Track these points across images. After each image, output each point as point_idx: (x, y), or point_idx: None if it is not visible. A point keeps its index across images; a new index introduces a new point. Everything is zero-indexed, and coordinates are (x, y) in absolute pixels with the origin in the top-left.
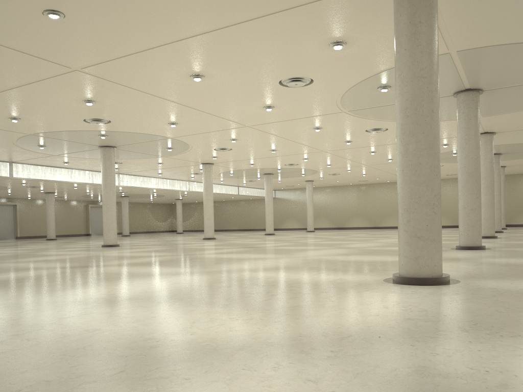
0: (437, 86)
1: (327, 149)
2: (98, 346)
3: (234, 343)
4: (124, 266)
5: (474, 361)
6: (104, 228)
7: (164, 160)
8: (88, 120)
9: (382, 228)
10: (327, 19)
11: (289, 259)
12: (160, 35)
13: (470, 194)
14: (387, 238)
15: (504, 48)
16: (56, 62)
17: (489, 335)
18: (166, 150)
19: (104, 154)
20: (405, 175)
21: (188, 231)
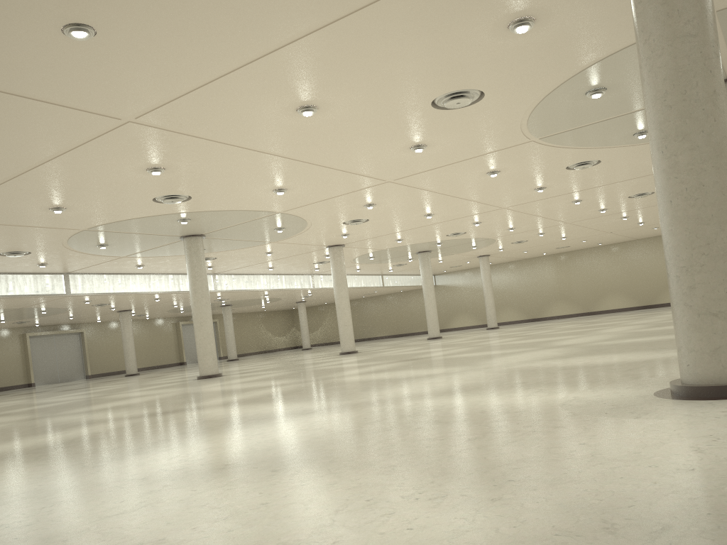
0: (718, 48)
1: (508, 204)
2: None
3: None
4: (224, 407)
5: None
6: (198, 353)
7: (274, 247)
8: (159, 199)
9: (598, 313)
10: None
11: (477, 372)
12: (243, 47)
13: None
14: (614, 326)
15: None
16: (98, 111)
17: None
18: (275, 232)
19: (189, 248)
20: (677, 209)
21: (318, 346)
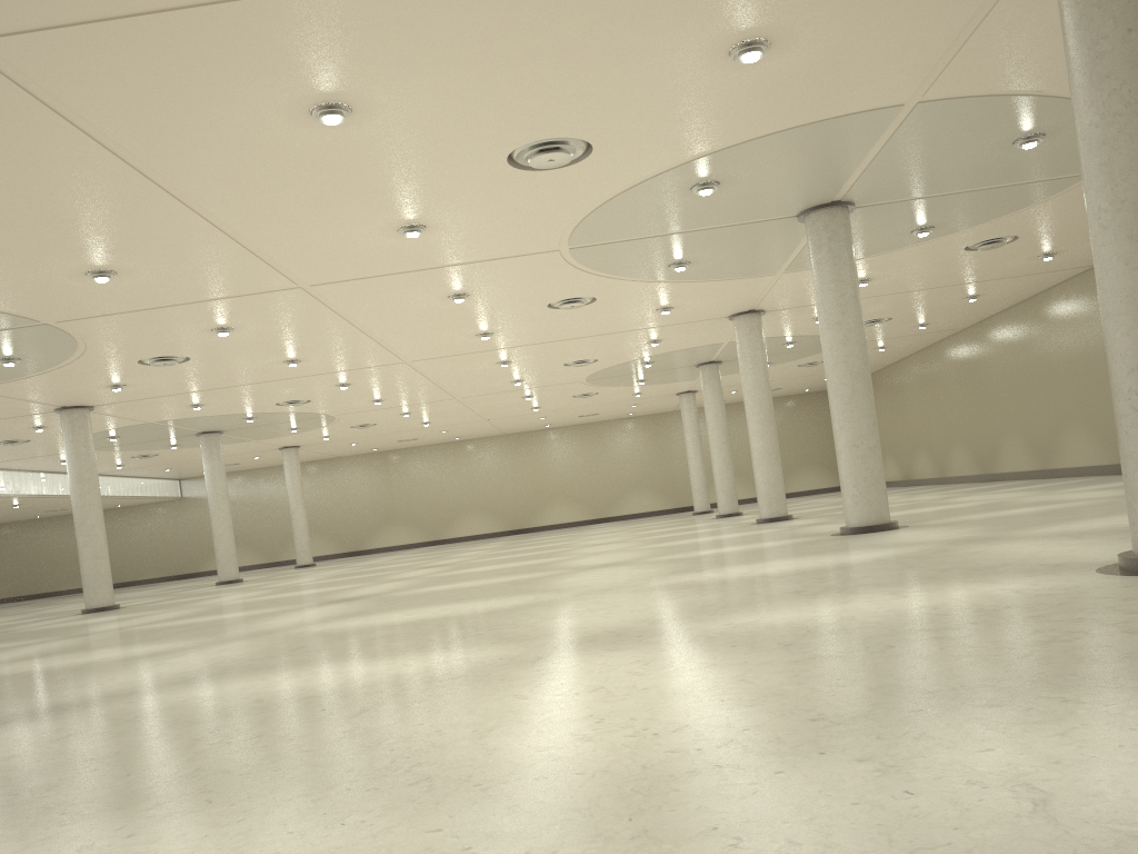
0: None
1: (418, 355)
2: None
3: None
4: (216, 683)
5: None
6: None
7: None
8: None
9: (452, 541)
10: None
11: (619, 594)
12: None
13: (863, 417)
14: (571, 547)
15: (993, 104)
16: None
17: None
18: None
19: None
20: None
21: None
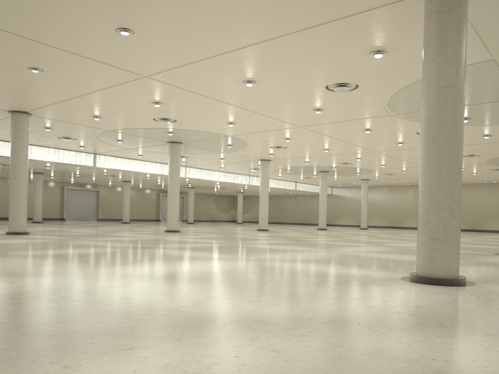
0: (462, 95)
1: (379, 149)
2: (123, 310)
3: (231, 317)
4: (175, 250)
5: (429, 351)
6: (168, 215)
7: (225, 156)
8: (157, 119)
9: None
10: (365, 30)
11: (325, 253)
12: (214, 47)
13: None
14: None
15: None
16: (128, 70)
17: (463, 331)
18: (227, 147)
19: (172, 149)
20: (426, 180)
21: (247, 222)
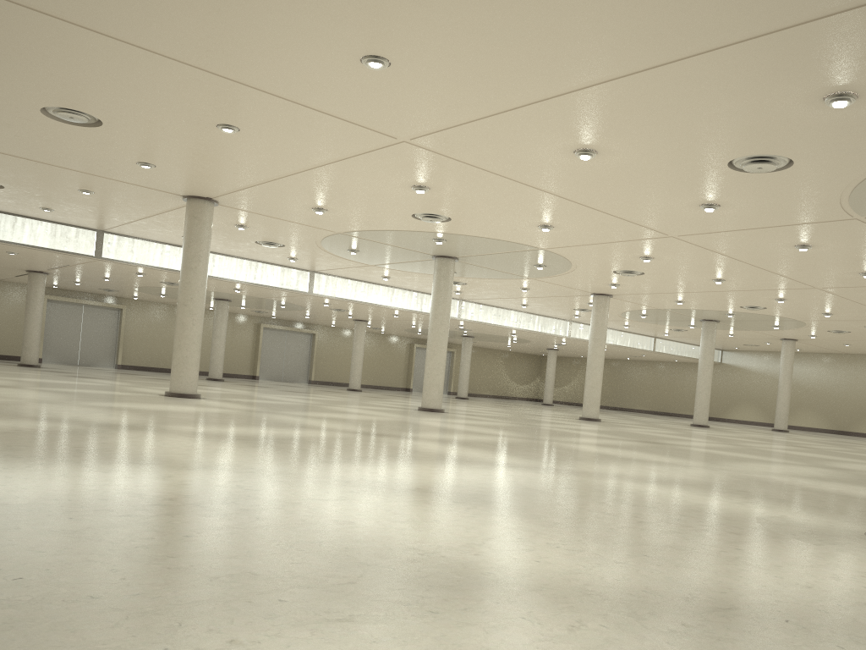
0: None
1: (823, 284)
2: (338, 545)
3: (531, 579)
4: (434, 443)
5: None
6: (425, 382)
7: (530, 284)
8: (418, 215)
9: None
10: (817, 55)
11: (708, 471)
12: (526, 89)
13: None
14: None
15: None
16: (376, 129)
17: None
18: (535, 268)
19: (439, 269)
20: None
21: (562, 404)
